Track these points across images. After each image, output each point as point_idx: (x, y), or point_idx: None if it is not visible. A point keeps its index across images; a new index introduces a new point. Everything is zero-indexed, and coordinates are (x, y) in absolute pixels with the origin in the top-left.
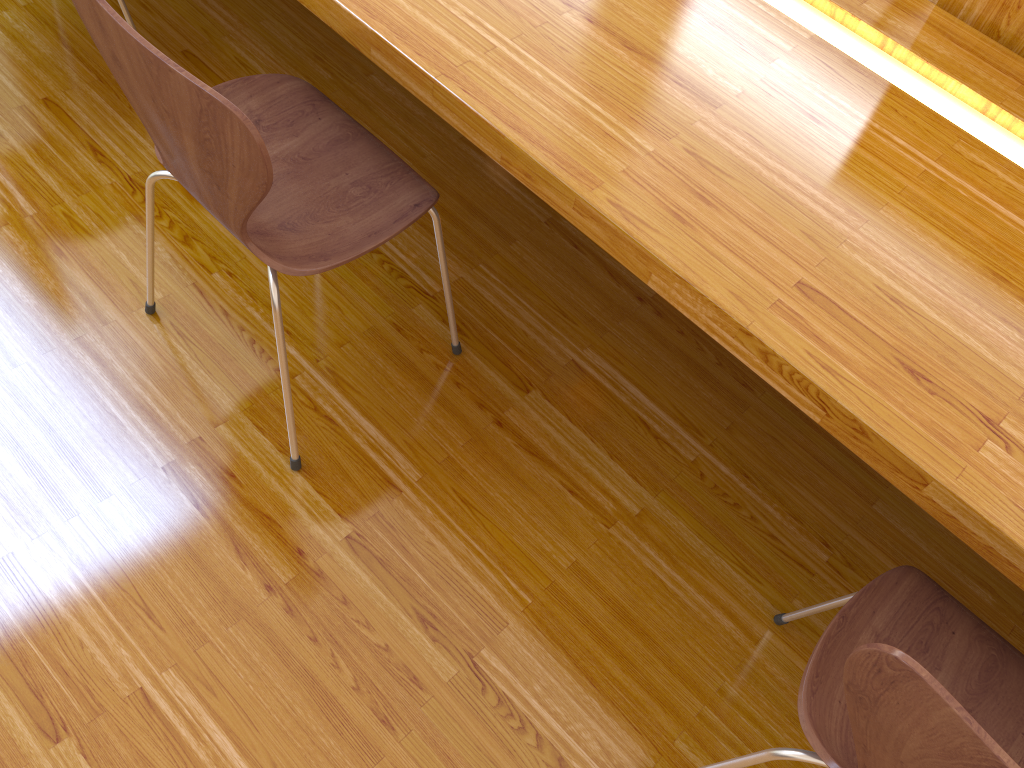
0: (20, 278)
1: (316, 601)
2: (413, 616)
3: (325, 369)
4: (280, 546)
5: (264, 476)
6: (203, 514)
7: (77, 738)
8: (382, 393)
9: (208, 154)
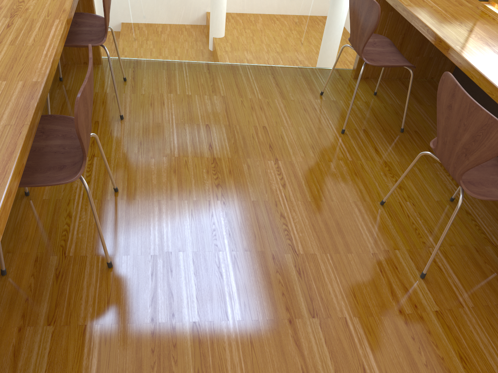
0: (341, 176)
1: (417, 326)
2: (457, 353)
3: (442, 250)
4: (408, 300)
5: (408, 274)
6: (382, 275)
7: (319, 320)
8: (464, 269)
9: (473, 141)
